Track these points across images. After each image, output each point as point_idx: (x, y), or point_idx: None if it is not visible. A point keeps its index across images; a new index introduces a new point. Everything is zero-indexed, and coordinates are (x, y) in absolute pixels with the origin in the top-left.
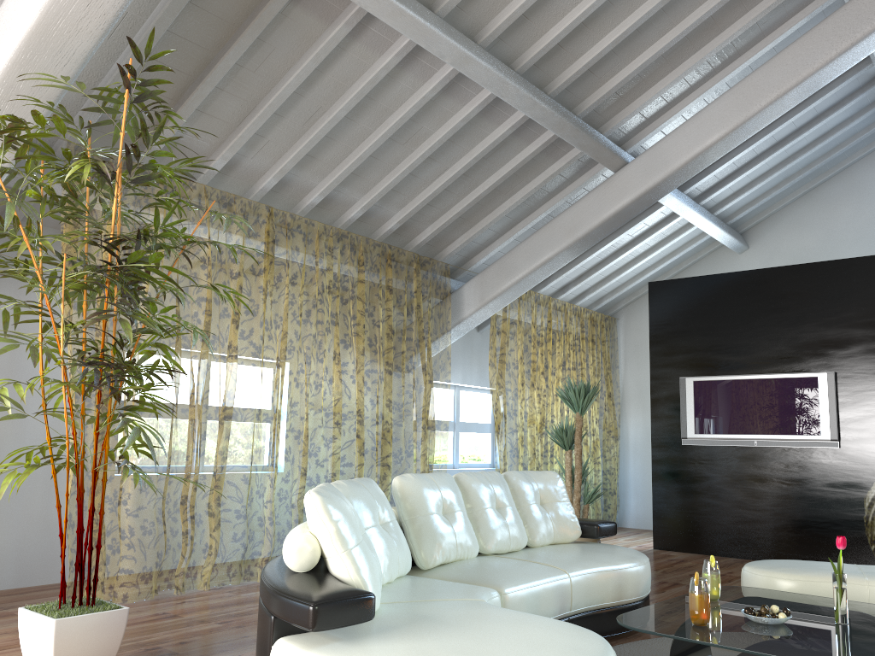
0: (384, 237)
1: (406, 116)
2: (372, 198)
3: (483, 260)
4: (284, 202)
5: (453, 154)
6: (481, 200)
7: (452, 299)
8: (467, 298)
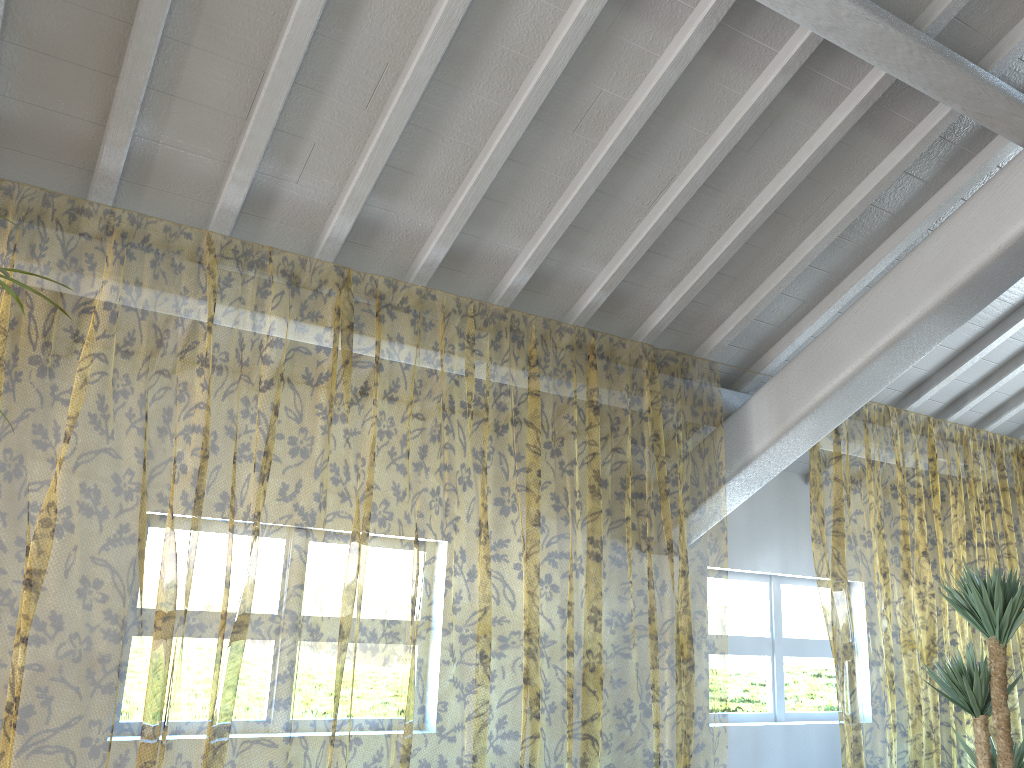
0: (586, 318)
1: (555, 65)
2: (539, 244)
3: (785, 353)
4: (386, 265)
5: (677, 145)
6: (757, 237)
7: (732, 424)
8: (757, 420)
